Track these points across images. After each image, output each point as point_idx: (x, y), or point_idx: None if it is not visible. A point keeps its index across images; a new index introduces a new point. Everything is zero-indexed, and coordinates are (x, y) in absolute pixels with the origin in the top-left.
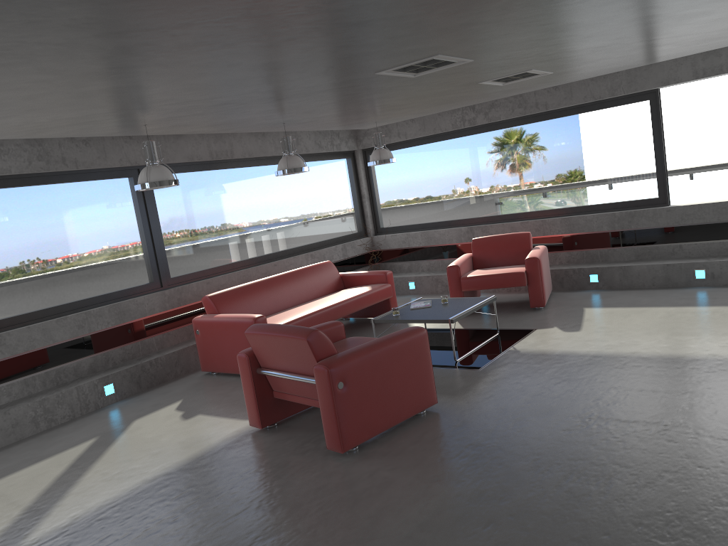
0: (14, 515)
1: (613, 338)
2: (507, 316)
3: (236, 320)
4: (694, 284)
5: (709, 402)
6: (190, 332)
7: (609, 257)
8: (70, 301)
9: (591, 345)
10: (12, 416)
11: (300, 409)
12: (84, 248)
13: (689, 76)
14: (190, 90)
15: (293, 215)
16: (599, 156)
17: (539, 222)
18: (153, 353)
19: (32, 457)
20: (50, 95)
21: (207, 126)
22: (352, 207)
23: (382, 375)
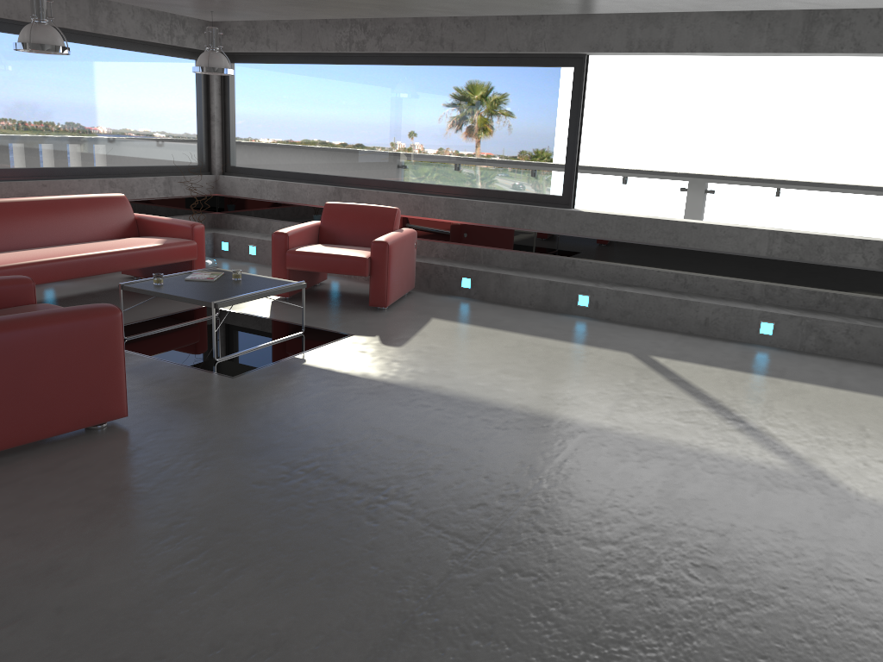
0: None
1: (431, 363)
2: (336, 311)
3: None
4: (575, 312)
5: (466, 469)
6: None
7: (493, 259)
8: None
9: (397, 368)
10: None
11: None
12: None
13: (623, 46)
14: None
15: (90, 121)
16: (506, 128)
17: (420, 199)
18: None
19: None
20: None
21: None
22: (193, 129)
23: (17, 367)
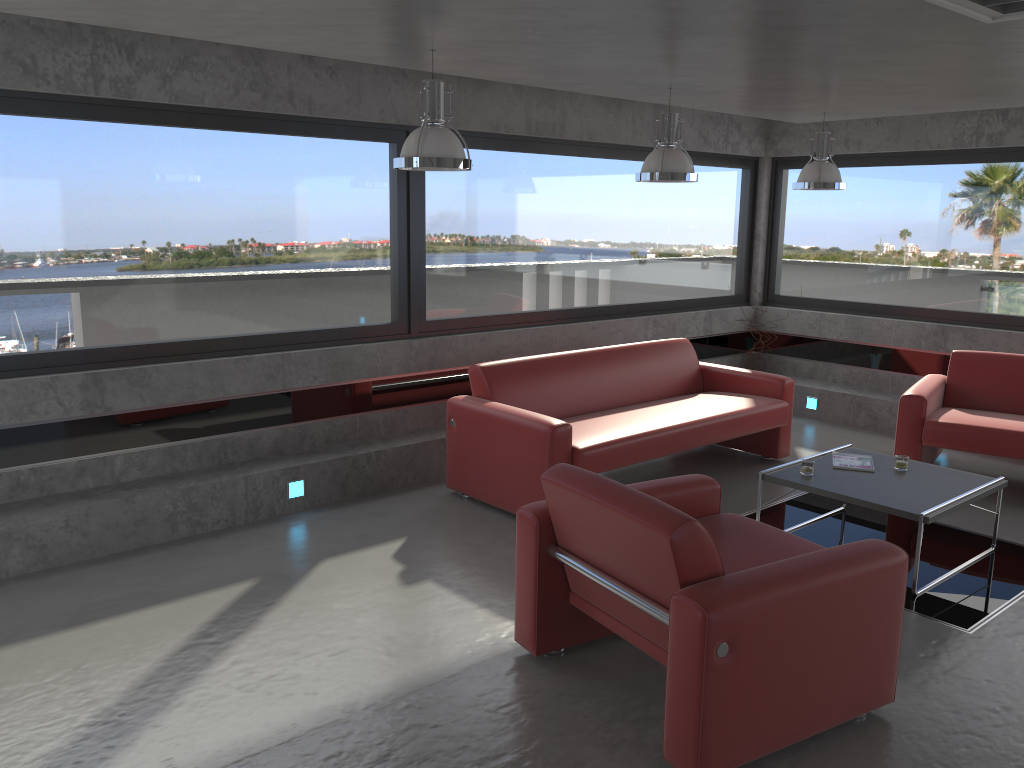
0: (79, 722)
1: None
2: (1004, 510)
3: (520, 421)
4: None
5: None
6: (439, 414)
7: None
8: (263, 332)
9: None
10: (137, 506)
11: (611, 631)
12: (299, 249)
13: None
14: None
15: (638, 250)
16: None
17: None
18: (375, 439)
19: (149, 591)
20: None
21: (538, 71)
22: (734, 251)
23: (805, 639)
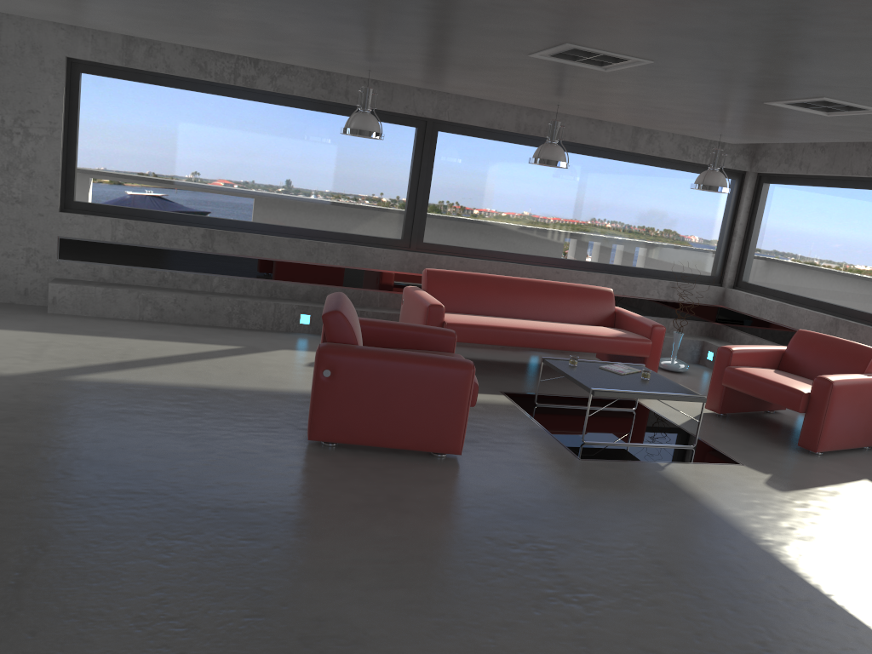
0: (109, 361)
1: (796, 518)
2: (756, 440)
3: (420, 300)
4: None
5: (688, 618)
6: None
7: None
8: (313, 228)
9: (749, 508)
10: (212, 303)
11: None
12: (343, 183)
13: None
14: (328, 37)
15: (612, 225)
16: None
17: None
18: (370, 307)
19: (191, 338)
20: (197, 18)
21: (452, 87)
22: (713, 242)
23: (385, 388)
